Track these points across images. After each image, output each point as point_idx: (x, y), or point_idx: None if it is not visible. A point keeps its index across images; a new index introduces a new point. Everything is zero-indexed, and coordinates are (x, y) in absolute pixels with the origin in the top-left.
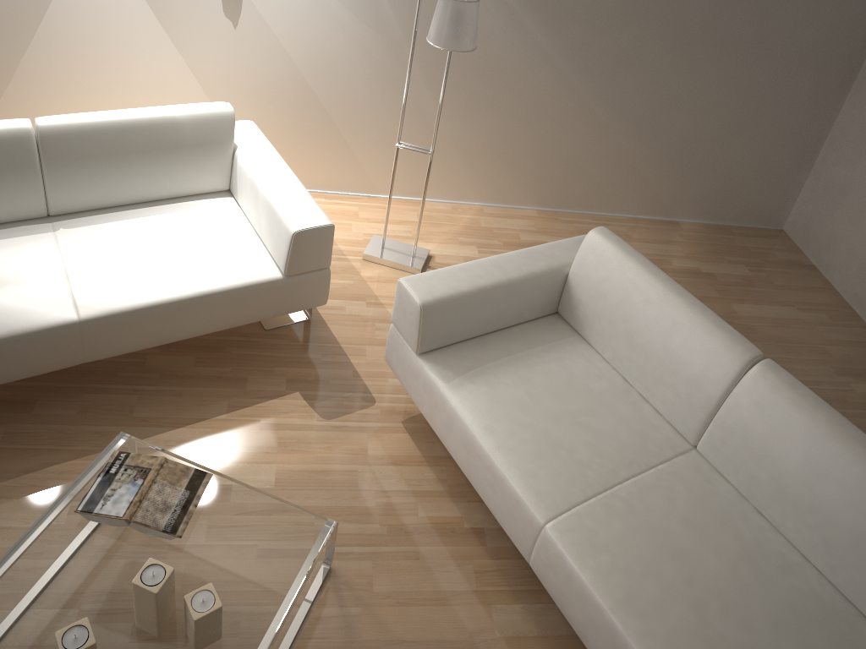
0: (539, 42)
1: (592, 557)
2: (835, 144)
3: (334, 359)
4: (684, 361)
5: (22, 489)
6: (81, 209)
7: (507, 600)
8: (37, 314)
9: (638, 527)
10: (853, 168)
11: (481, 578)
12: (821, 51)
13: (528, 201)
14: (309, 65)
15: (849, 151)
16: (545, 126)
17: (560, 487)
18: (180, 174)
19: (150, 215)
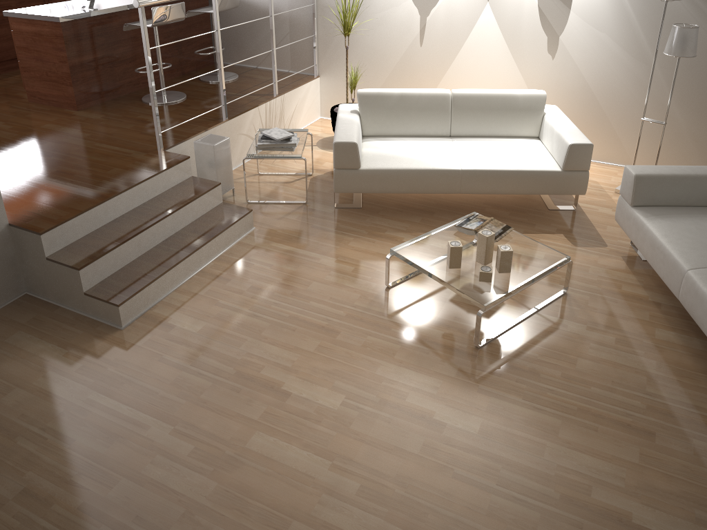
0: None
1: None
2: None
3: (586, 227)
4: None
5: None
6: (464, 134)
7: (667, 329)
8: (444, 164)
9: None
10: None
11: (653, 318)
12: None
13: None
14: (594, 80)
15: None
16: None
17: (702, 260)
18: (514, 124)
19: (496, 141)
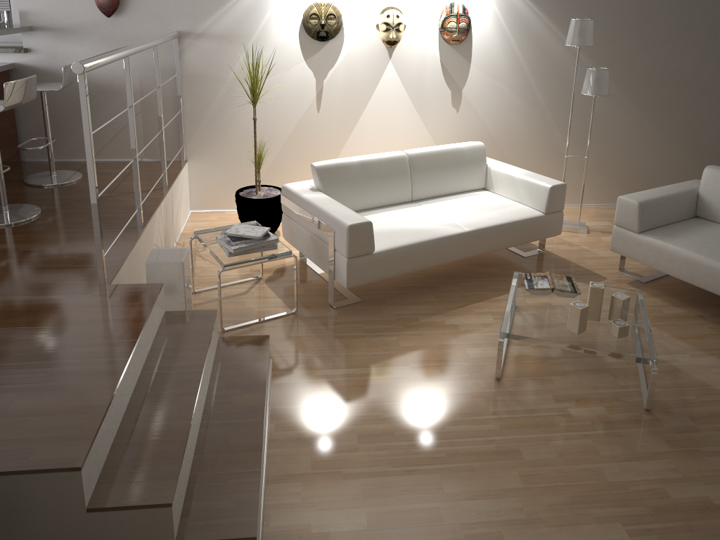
0: (621, 101)
1: None
2: None
3: (570, 265)
4: None
5: (463, 312)
6: (425, 197)
7: None
8: (448, 229)
9: None
10: None
11: (715, 330)
12: None
13: None
14: (496, 129)
15: None
16: (628, 150)
17: None
18: (465, 178)
19: (458, 197)
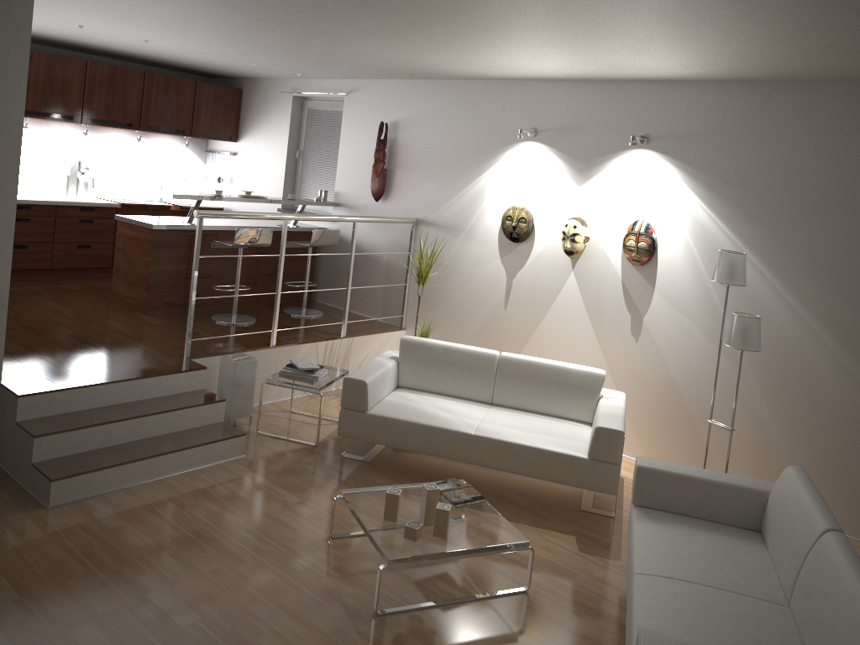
0: None
1: (646, 590)
2: None
3: (611, 536)
4: (795, 537)
5: None
6: (507, 405)
7: None
8: (458, 425)
9: (691, 598)
10: None
11: (610, 642)
12: None
13: None
14: (680, 374)
15: None
16: None
17: (659, 567)
18: (564, 402)
19: (539, 417)
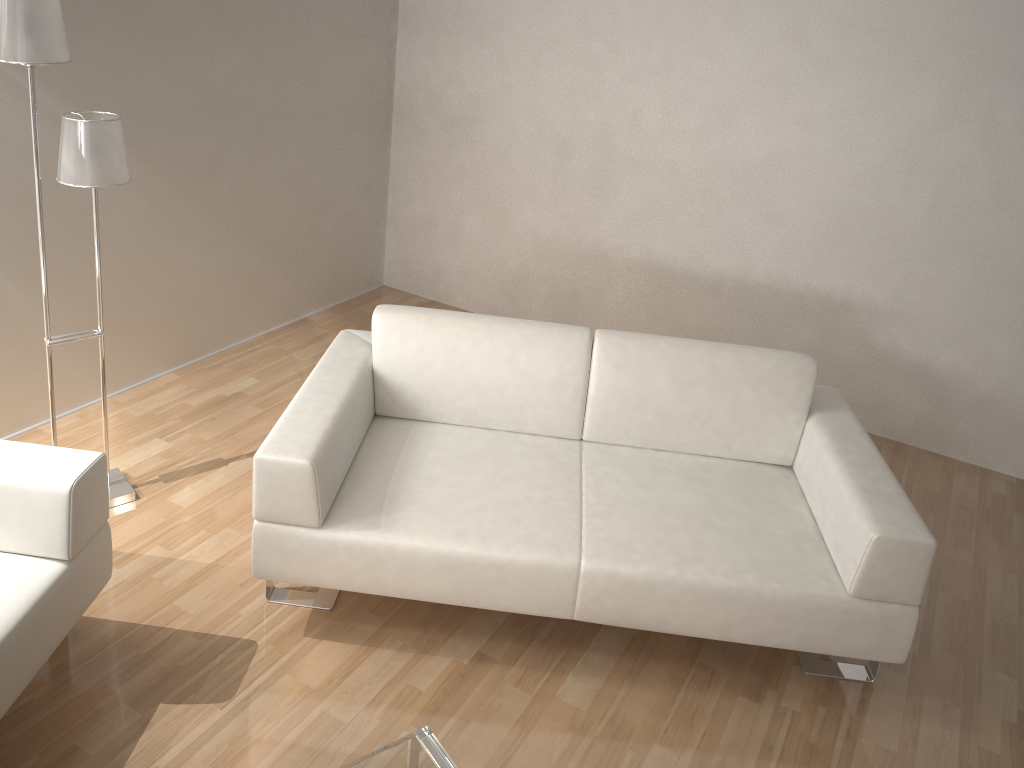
0: None
1: (632, 552)
2: (400, 187)
3: (155, 642)
4: (539, 372)
5: None
6: None
7: (559, 680)
8: None
9: (627, 511)
10: (429, 200)
11: (525, 685)
12: (364, 105)
13: (161, 365)
14: None
15: (417, 187)
16: (154, 266)
17: (557, 528)
18: None
19: None
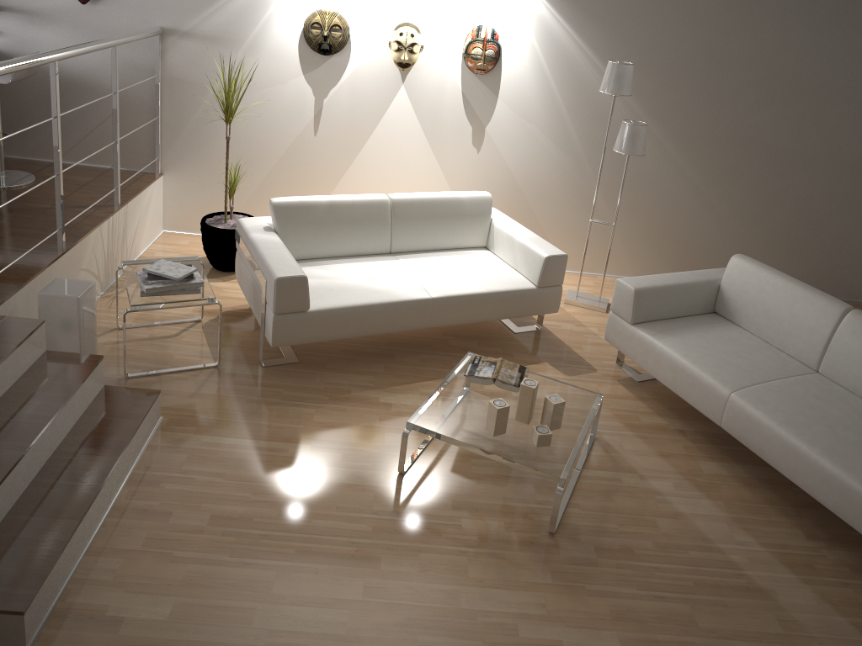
0: (676, 160)
1: (762, 405)
2: None
3: (563, 349)
4: (804, 318)
5: (406, 390)
6: (407, 250)
7: (707, 460)
8: (409, 293)
9: (787, 396)
10: None
11: (688, 449)
12: None
13: None
14: (523, 177)
15: None
16: (681, 219)
17: (736, 379)
18: (461, 233)
19: (446, 255)
